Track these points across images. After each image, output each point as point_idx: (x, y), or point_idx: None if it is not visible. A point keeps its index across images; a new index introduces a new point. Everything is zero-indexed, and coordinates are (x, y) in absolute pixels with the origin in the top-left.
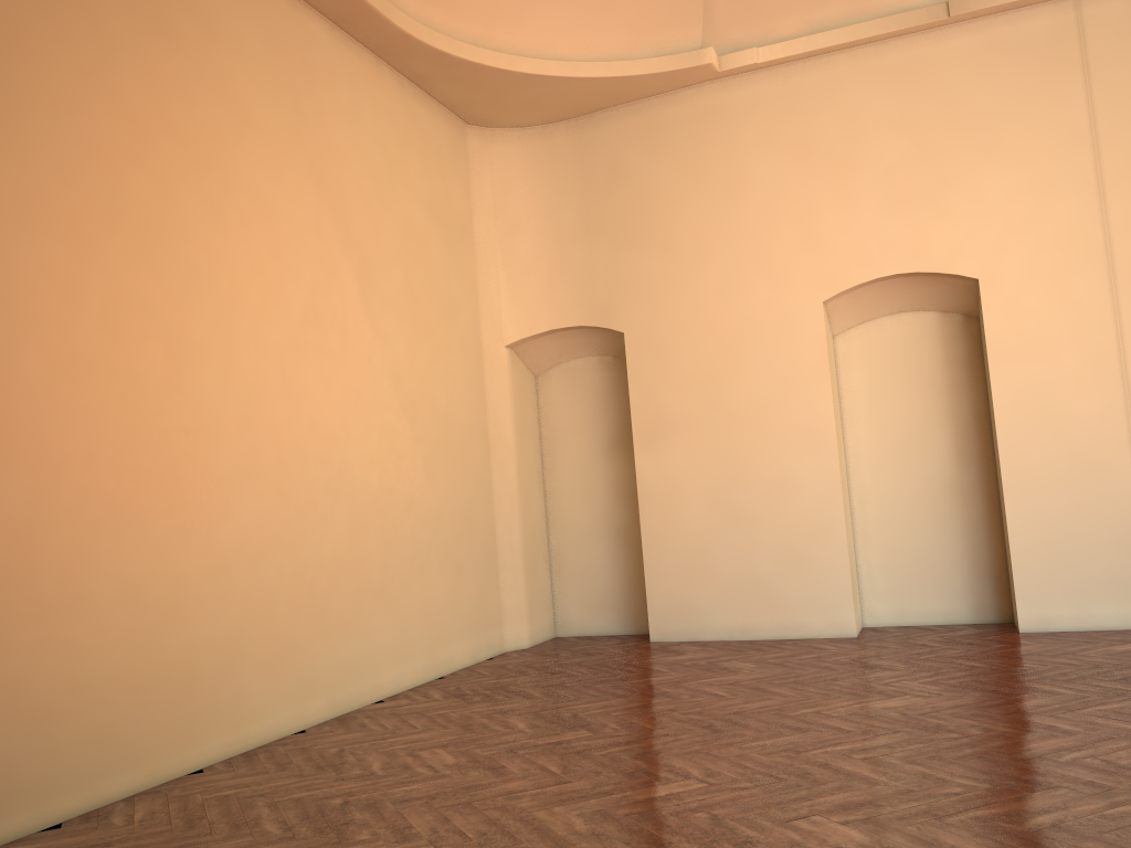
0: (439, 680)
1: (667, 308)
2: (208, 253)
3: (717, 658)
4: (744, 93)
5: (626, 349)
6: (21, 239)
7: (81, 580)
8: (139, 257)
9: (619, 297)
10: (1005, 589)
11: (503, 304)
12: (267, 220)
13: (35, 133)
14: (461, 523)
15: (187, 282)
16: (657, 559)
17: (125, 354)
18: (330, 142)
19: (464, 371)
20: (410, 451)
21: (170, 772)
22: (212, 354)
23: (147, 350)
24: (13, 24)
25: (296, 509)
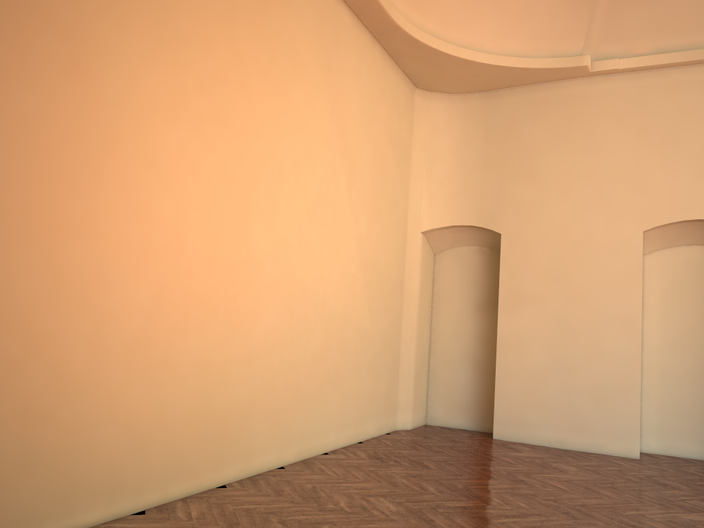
0: (359, 444)
1: (533, 221)
2: (269, 149)
3: (546, 459)
4: (605, 87)
5: (501, 244)
6: (171, 126)
7: (175, 351)
8: (233, 147)
9: (500, 210)
10: None
11: (423, 205)
12: (303, 133)
13: (188, 59)
14: (382, 343)
15: (256, 166)
16: (505, 385)
17: (217, 208)
18: (342, 88)
19: (395, 245)
20: (361, 292)
21: (207, 484)
22: (263, 215)
23: (229, 207)
24: None
25: (296, 321)
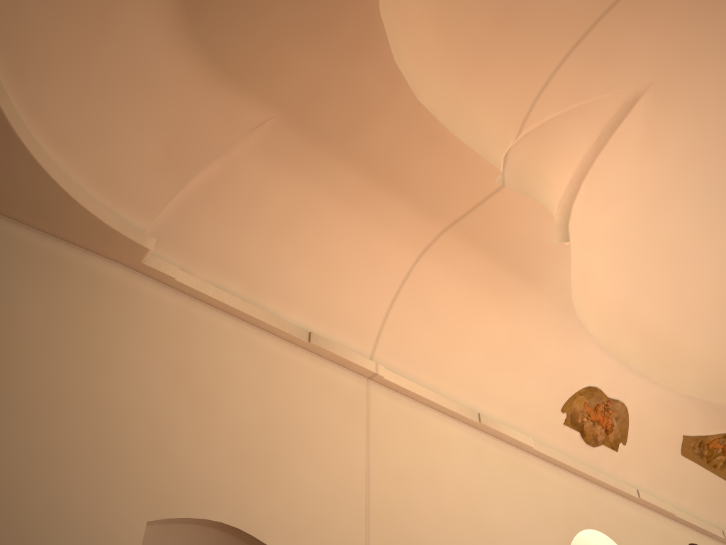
0: None
1: None
2: None
3: None
4: (149, 294)
5: None
6: None
7: None
8: None
9: None
10: None
11: None
12: None
13: None
14: None
15: None
16: None
17: None
18: None
19: None
20: None
21: None
22: None
23: None
24: None
25: None
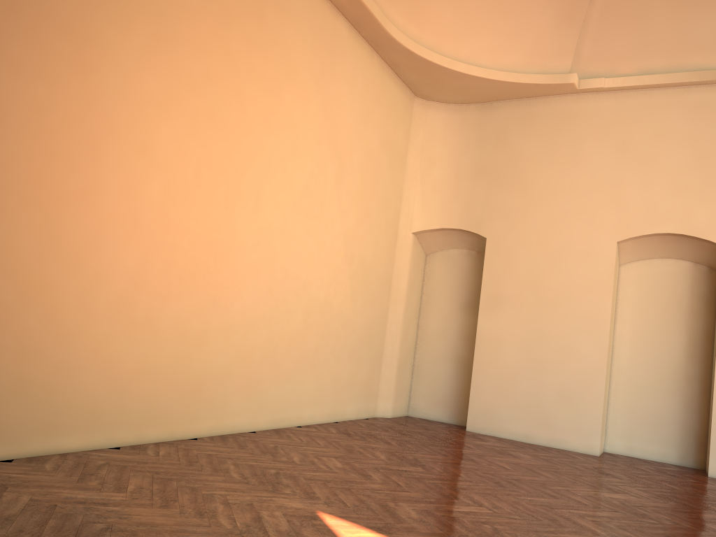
0: (334, 423)
1: (516, 228)
2: (258, 145)
3: (507, 448)
4: (591, 104)
5: (486, 248)
6: (164, 118)
7: (156, 314)
8: (222, 140)
9: (487, 216)
10: (703, 447)
11: (415, 207)
12: (293, 132)
13: (183, 61)
14: (365, 333)
15: (243, 159)
16: (480, 380)
17: (203, 193)
18: (336, 94)
19: (385, 243)
20: (345, 283)
21: (180, 435)
22: (248, 203)
23: (215, 193)
24: (184, 0)
25: (275, 302)
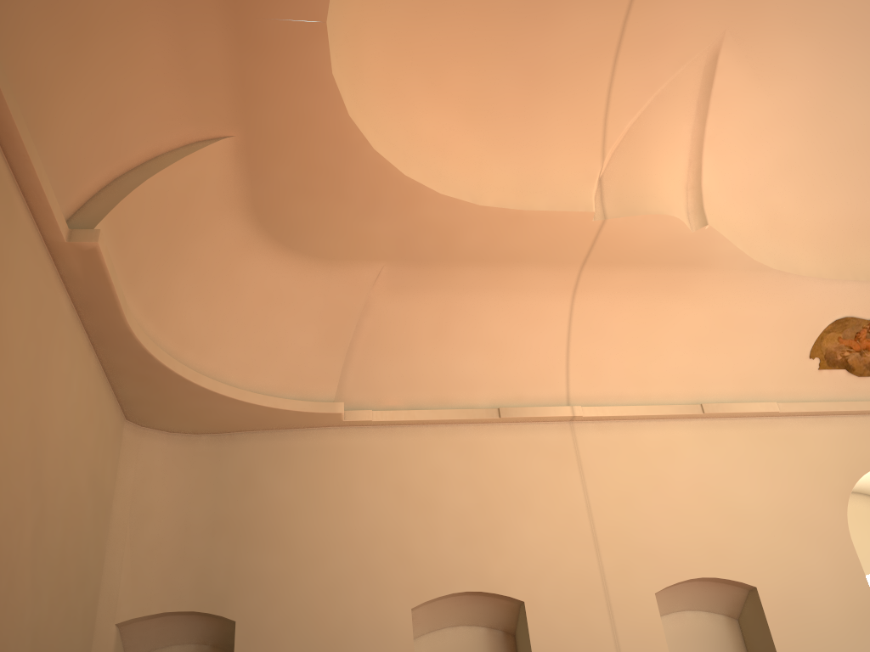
0: None
1: (280, 601)
2: None
3: None
4: (359, 439)
5: (236, 637)
6: None
7: None
8: None
9: (235, 587)
10: None
11: (122, 581)
12: None
13: None
14: None
15: None
16: None
17: None
18: (48, 396)
19: (80, 643)
20: None
21: None
22: None
23: None
24: None
25: None
